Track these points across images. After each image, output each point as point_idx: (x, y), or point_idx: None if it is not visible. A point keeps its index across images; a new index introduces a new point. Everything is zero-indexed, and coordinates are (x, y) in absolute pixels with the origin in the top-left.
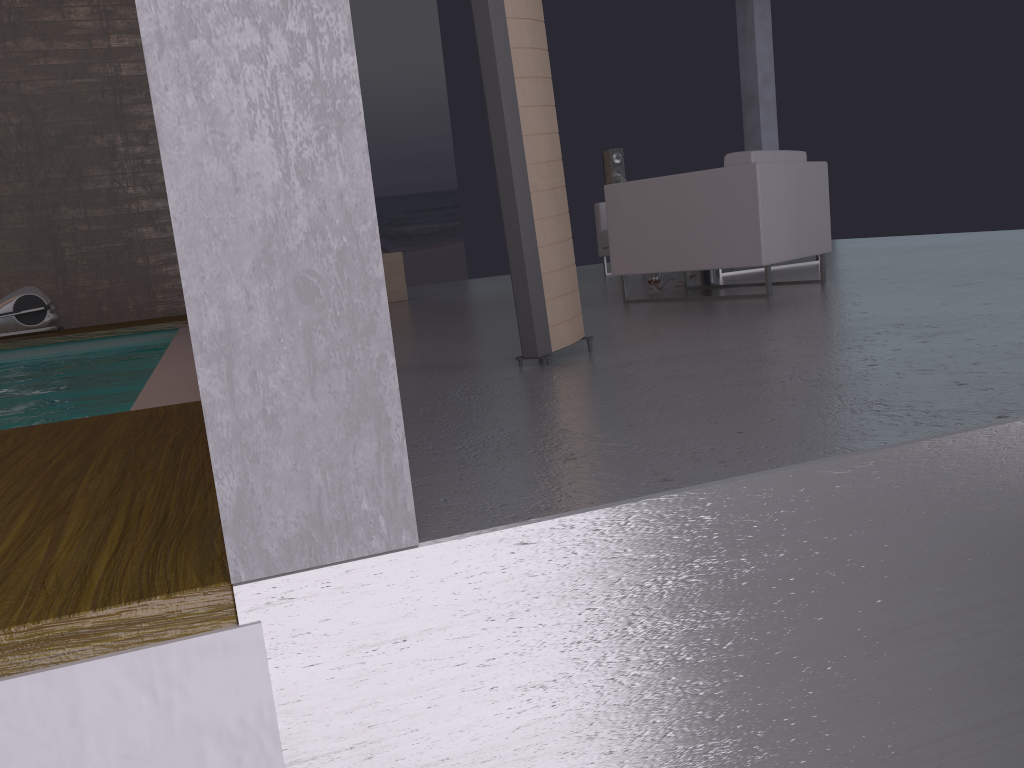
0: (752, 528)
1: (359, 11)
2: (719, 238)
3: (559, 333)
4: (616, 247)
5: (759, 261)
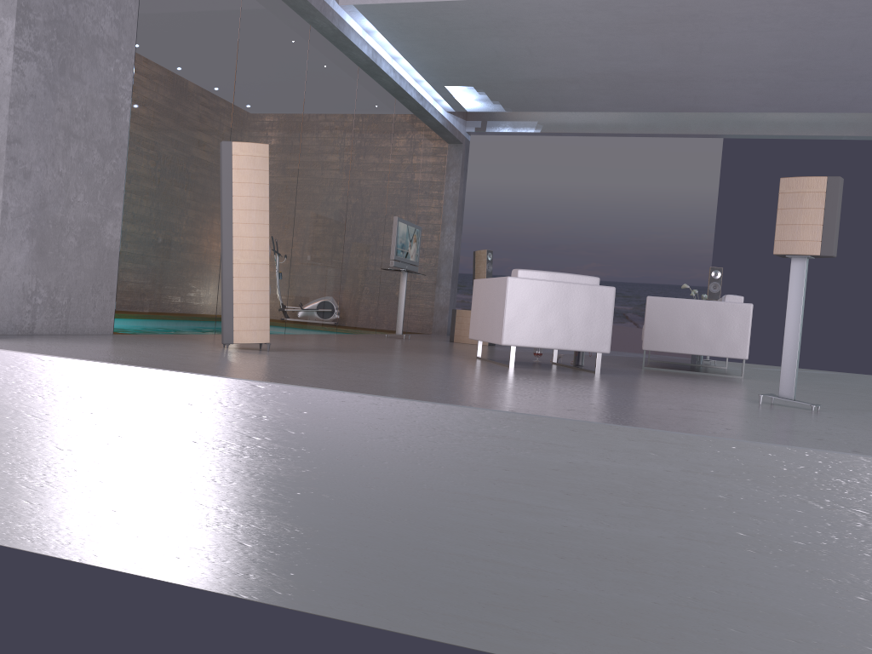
0: (8, 369)
1: (656, 142)
2: (494, 322)
3: (241, 335)
4: (471, 320)
5: (501, 341)
